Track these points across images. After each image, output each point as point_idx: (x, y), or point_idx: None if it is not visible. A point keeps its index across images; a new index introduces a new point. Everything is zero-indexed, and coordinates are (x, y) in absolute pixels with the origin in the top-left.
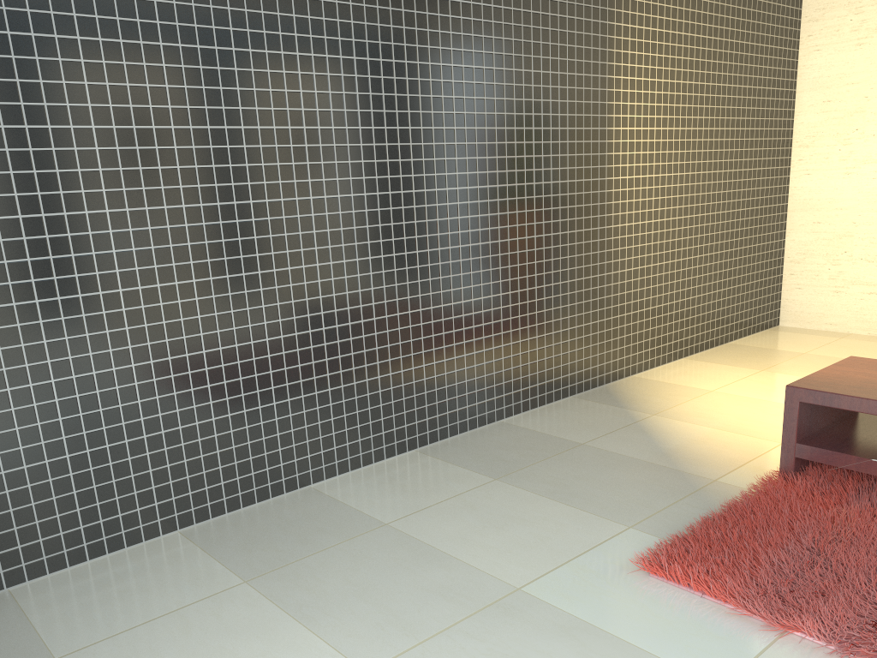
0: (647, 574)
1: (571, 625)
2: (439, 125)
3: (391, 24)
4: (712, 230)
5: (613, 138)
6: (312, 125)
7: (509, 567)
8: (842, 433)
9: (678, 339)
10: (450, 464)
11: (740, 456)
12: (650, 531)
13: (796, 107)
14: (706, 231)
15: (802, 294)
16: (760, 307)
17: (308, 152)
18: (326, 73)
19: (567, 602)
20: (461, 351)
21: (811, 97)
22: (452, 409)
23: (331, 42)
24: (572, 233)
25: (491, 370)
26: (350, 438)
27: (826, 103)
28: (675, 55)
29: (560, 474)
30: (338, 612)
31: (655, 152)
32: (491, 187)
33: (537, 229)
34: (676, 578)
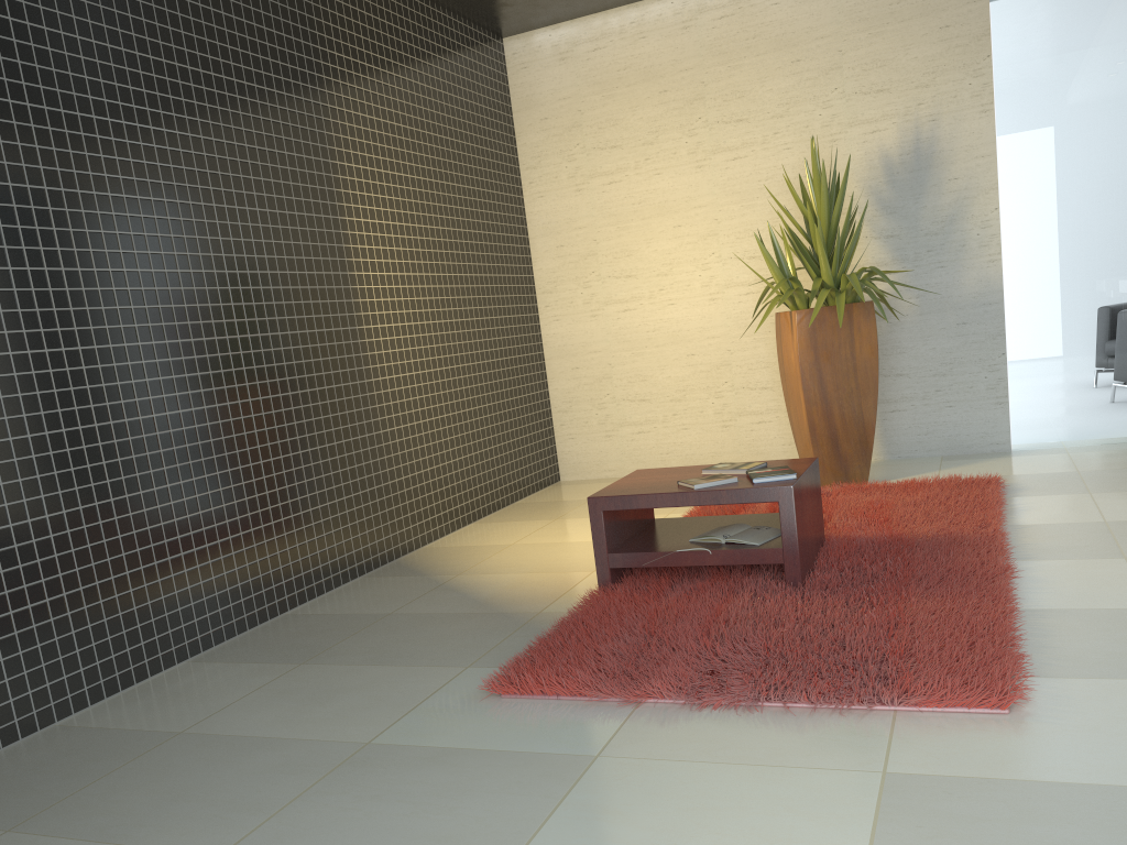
0: (498, 697)
1: (437, 754)
2: (160, 267)
3: (86, 151)
4: (477, 382)
5: (357, 283)
6: (1, 265)
7: (350, 729)
8: (646, 539)
9: (464, 502)
10: (238, 664)
11: (557, 589)
12: (490, 665)
13: (533, 253)
14: (471, 383)
15: (576, 444)
16: (538, 462)
17: (0, 298)
18: (12, 204)
19: (425, 739)
20: (225, 533)
21: (545, 242)
22: (225, 604)
23: (14, 168)
24: (331, 388)
25: (264, 553)
26: (101, 654)
27: (559, 248)
28: (405, 197)
29: (375, 643)
30: (156, 820)
31: (403, 298)
32: (231, 338)
33: (291, 384)
34: (529, 689)
